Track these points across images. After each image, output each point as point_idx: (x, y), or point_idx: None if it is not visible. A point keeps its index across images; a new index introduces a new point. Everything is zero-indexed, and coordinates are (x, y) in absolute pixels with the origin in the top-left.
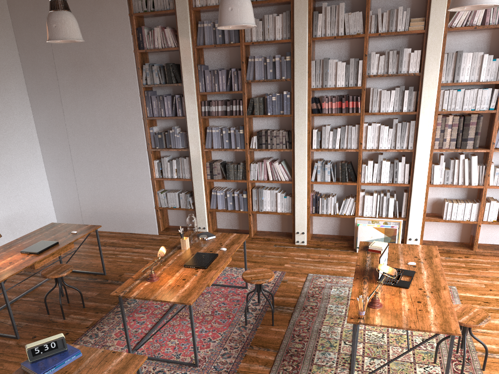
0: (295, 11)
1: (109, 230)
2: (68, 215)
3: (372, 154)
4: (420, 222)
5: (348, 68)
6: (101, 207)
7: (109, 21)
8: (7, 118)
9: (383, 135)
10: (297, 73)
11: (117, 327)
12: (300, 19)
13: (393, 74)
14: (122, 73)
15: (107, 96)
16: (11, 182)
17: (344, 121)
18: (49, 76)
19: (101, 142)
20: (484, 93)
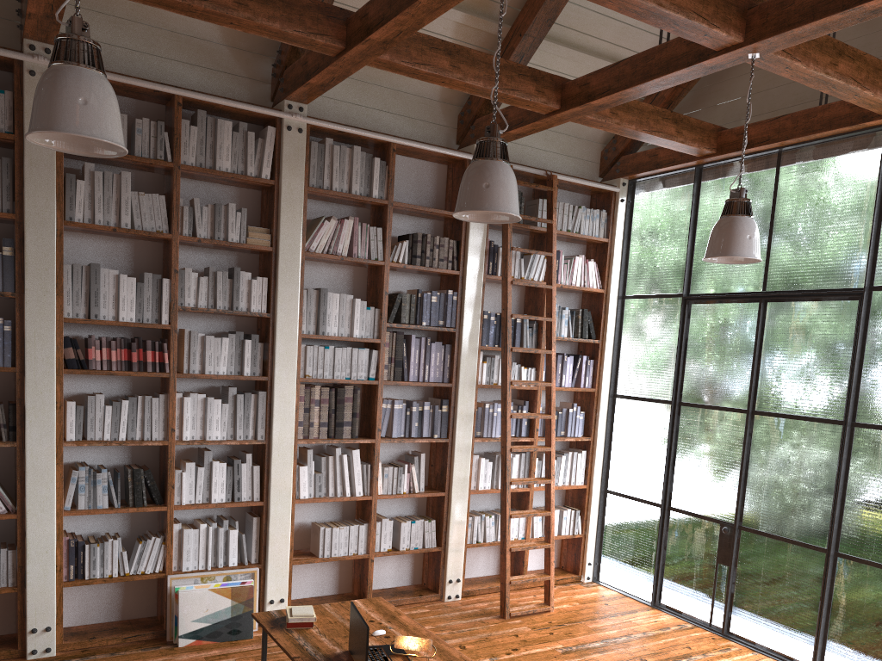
0: (28, 162)
1: None
2: None
3: (185, 450)
4: (286, 567)
5: (142, 289)
6: None
7: None
8: None
9: (213, 414)
10: (33, 283)
11: None
12: (39, 180)
13: (226, 310)
14: None
15: None
16: None
17: (126, 387)
18: None
19: None
20: (361, 355)
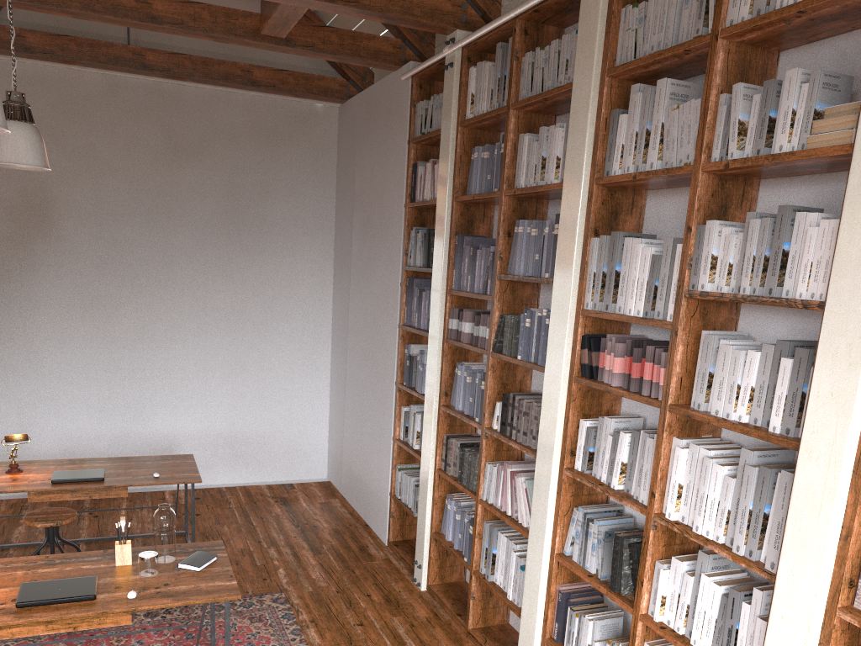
0: (571, 112)
1: (354, 507)
2: (334, 463)
3: None
4: None
5: (654, 264)
6: (354, 464)
7: (392, 154)
8: (282, 295)
9: (706, 489)
10: (558, 266)
11: (10, 642)
12: (576, 132)
13: (748, 295)
14: (391, 243)
15: (377, 279)
16: (257, 387)
17: None
18: (347, 241)
19: (365, 356)
20: None
